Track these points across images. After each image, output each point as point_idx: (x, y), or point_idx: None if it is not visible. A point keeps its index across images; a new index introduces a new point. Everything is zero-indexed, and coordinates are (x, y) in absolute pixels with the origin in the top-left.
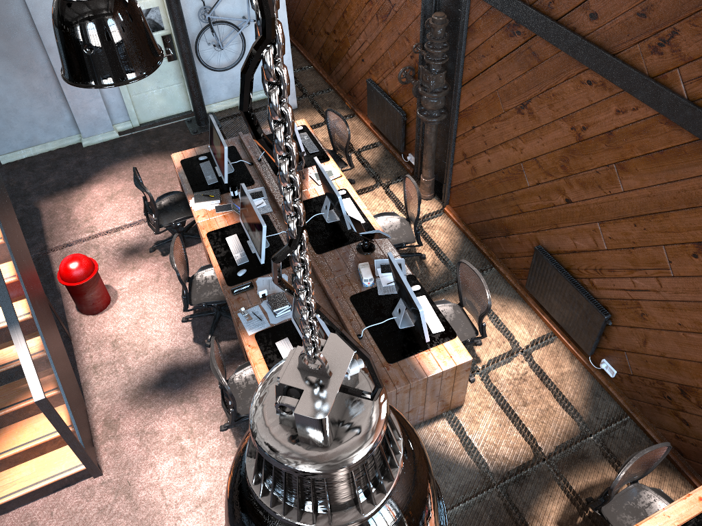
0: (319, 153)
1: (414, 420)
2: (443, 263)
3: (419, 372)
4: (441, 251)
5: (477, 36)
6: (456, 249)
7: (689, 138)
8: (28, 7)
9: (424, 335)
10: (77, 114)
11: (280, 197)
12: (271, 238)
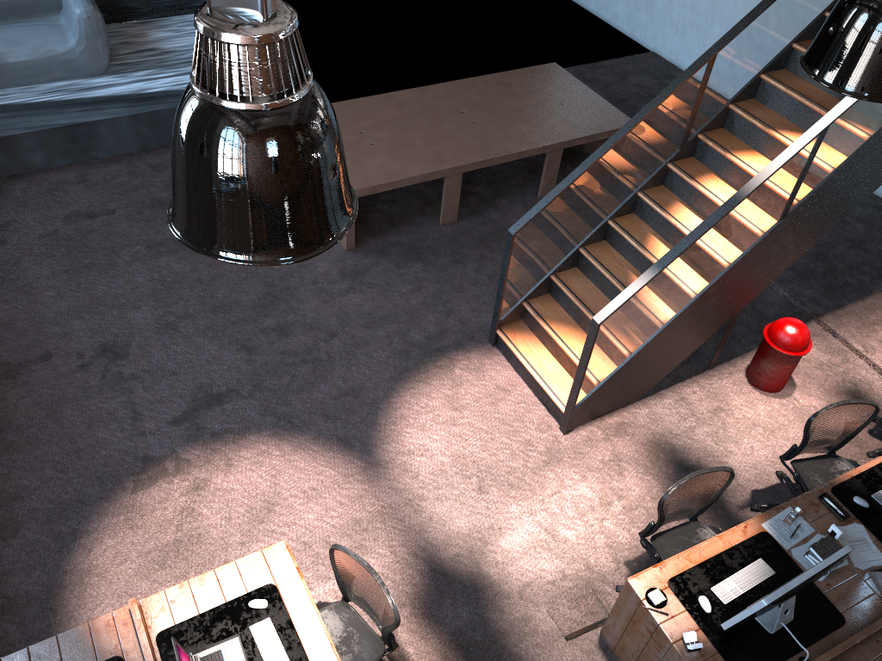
0: None
1: None
2: None
3: None
4: None
5: None
6: None
7: None
8: None
9: None
10: None
11: None
12: None
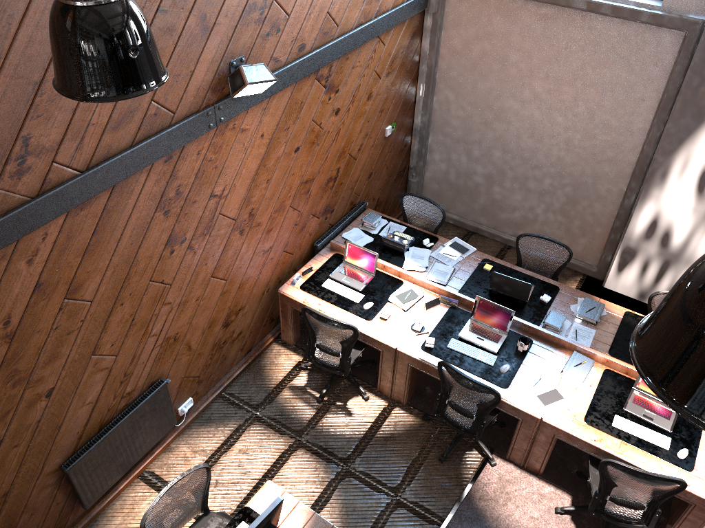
0: None
1: None
2: None
3: (313, 522)
4: None
5: None
6: None
7: (107, 194)
8: None
9: (279, 519)
10: None
11: None
12: None
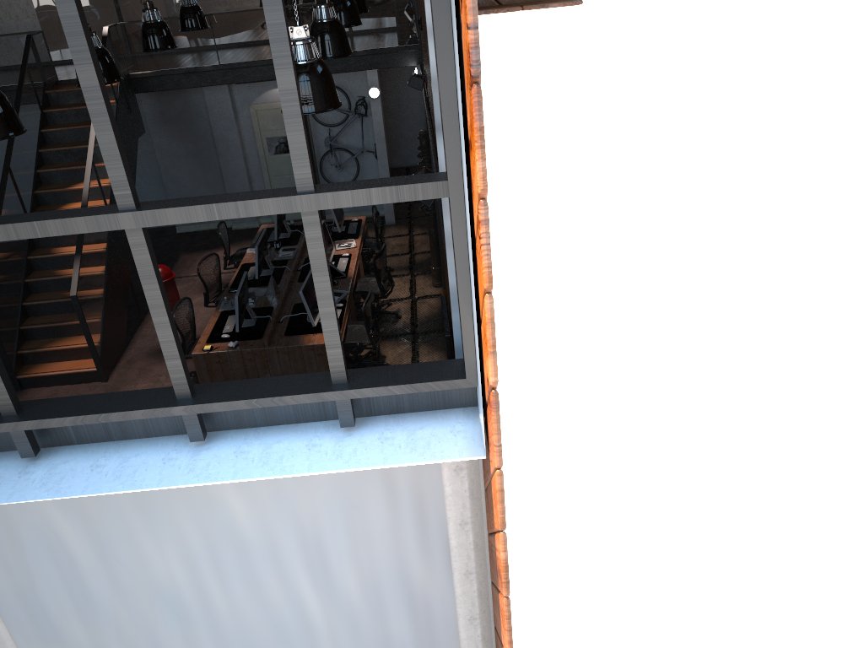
0: (354, 234)
1: None
2: (411, 323)
3: (298, 342)
4: (416, 316)
5: None
6: (428, 317)
7: None
8: (210, 124)
9: (310, 319)
10: None
11: (305, 253)
12: (278, 271)
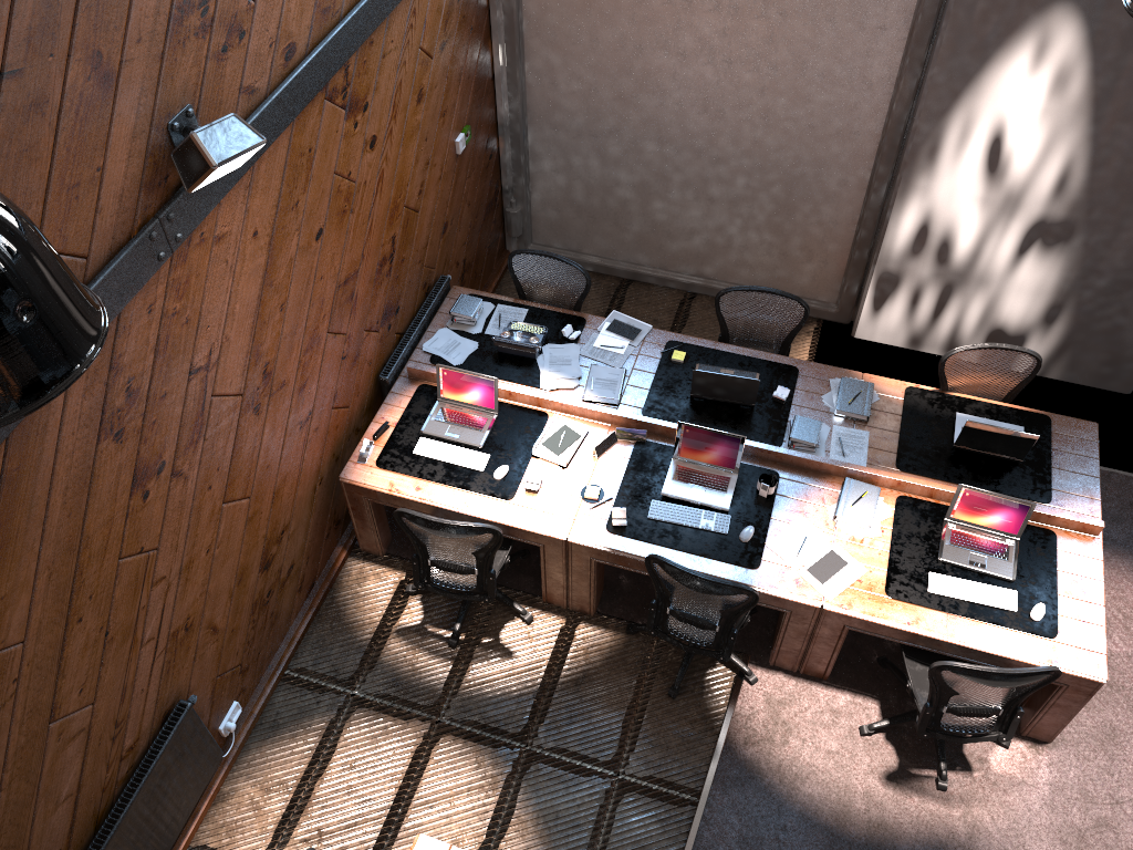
0: None
1: None
2: None
3: None
4: None
5: None
6: None
7: None
8: None
9: None
10: None
11: None
12: None
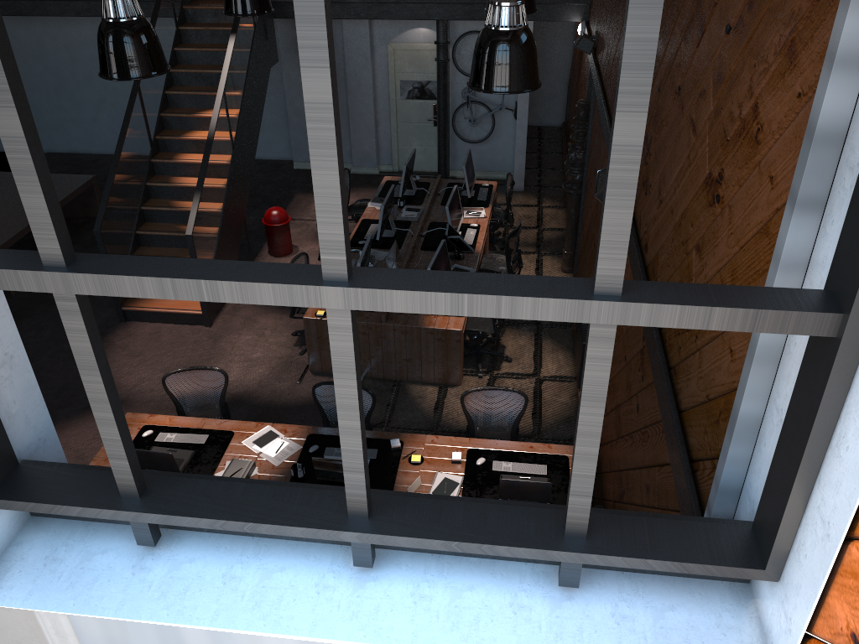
0: (484, 202)
1: (413, 374)
2: None
3: (418, 323)
4: None
5: (594, 116)
6: None
7: None
8: (344, 58)
9: None
10: (354, 146)
11: (430, 216)
12: (400, 233)
